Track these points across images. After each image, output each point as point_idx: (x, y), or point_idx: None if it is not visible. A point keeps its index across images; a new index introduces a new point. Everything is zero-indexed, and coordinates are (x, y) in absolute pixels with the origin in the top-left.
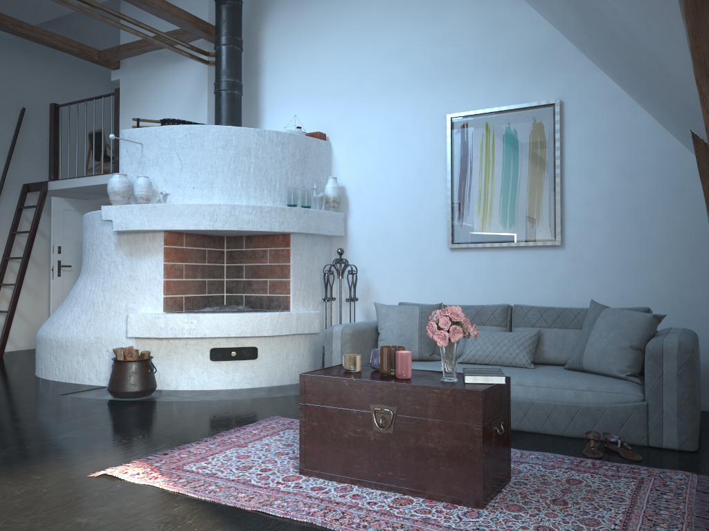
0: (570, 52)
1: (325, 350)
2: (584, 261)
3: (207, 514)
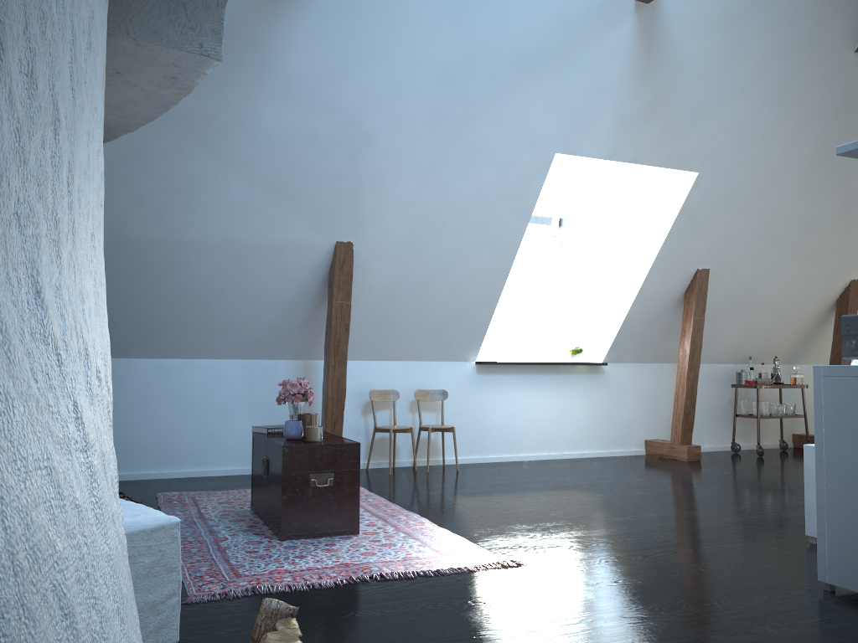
0: None
1: None
2: None
3: (462, 527)
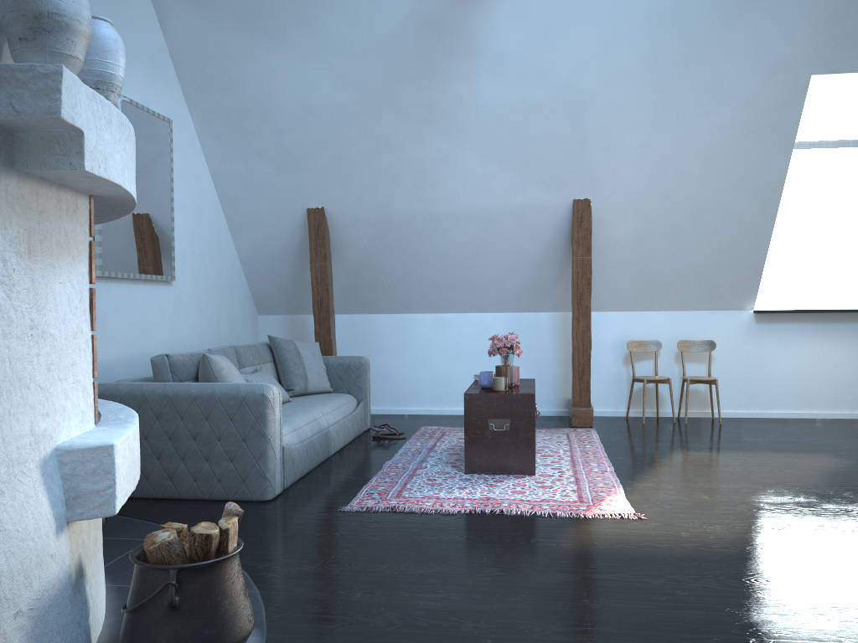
0: (172, 73)
1: (269, 421)
2: (182, 299)
3: (638, 479)
